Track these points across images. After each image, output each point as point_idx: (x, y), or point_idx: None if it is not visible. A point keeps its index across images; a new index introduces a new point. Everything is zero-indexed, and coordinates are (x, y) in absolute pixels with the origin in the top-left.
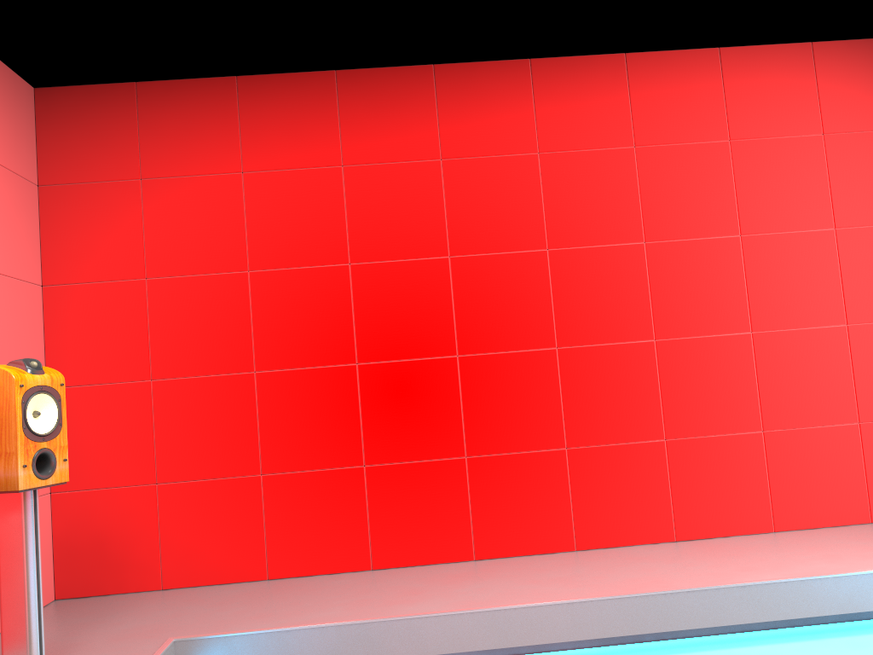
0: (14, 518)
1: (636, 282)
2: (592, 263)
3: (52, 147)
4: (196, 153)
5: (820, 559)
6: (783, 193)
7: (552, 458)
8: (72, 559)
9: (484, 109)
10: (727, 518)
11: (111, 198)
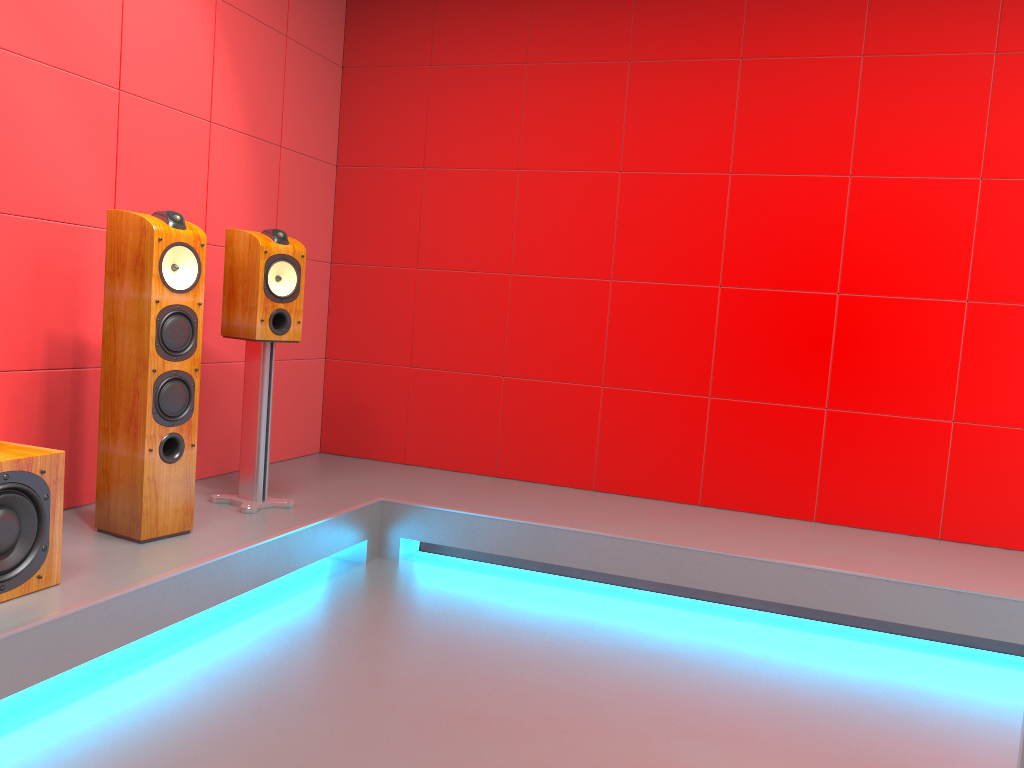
0: (255, 363)
1: (958, 227)
2: (904, 198)
3: (357, 30)
4: (484, 40)
5: None
6: None
7: (806, 416)
8: (336, 420)
9: None
10: (1014, 528)
11: (402, 84)
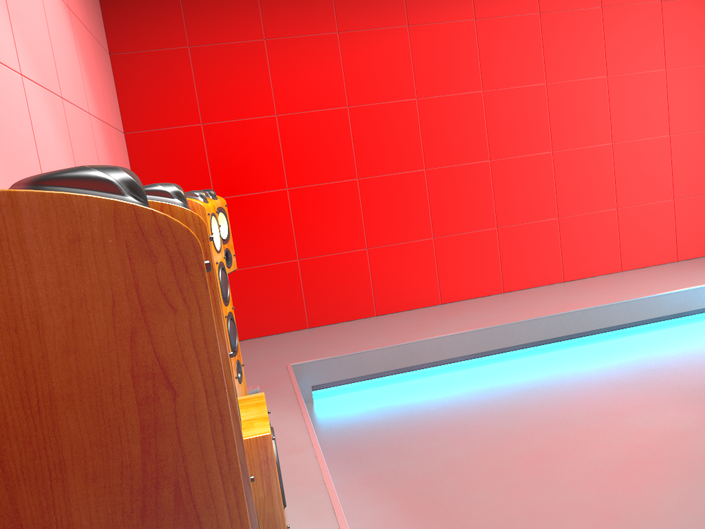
0: None
1: (540, 112)
2: (512, 100)
3: (116, 22)
4: (228, 24)
5: (661, 283)
6: (634, 45)
7: (487, 235)
8: None
9: None
10: (594, 265)
11: (167, 62)
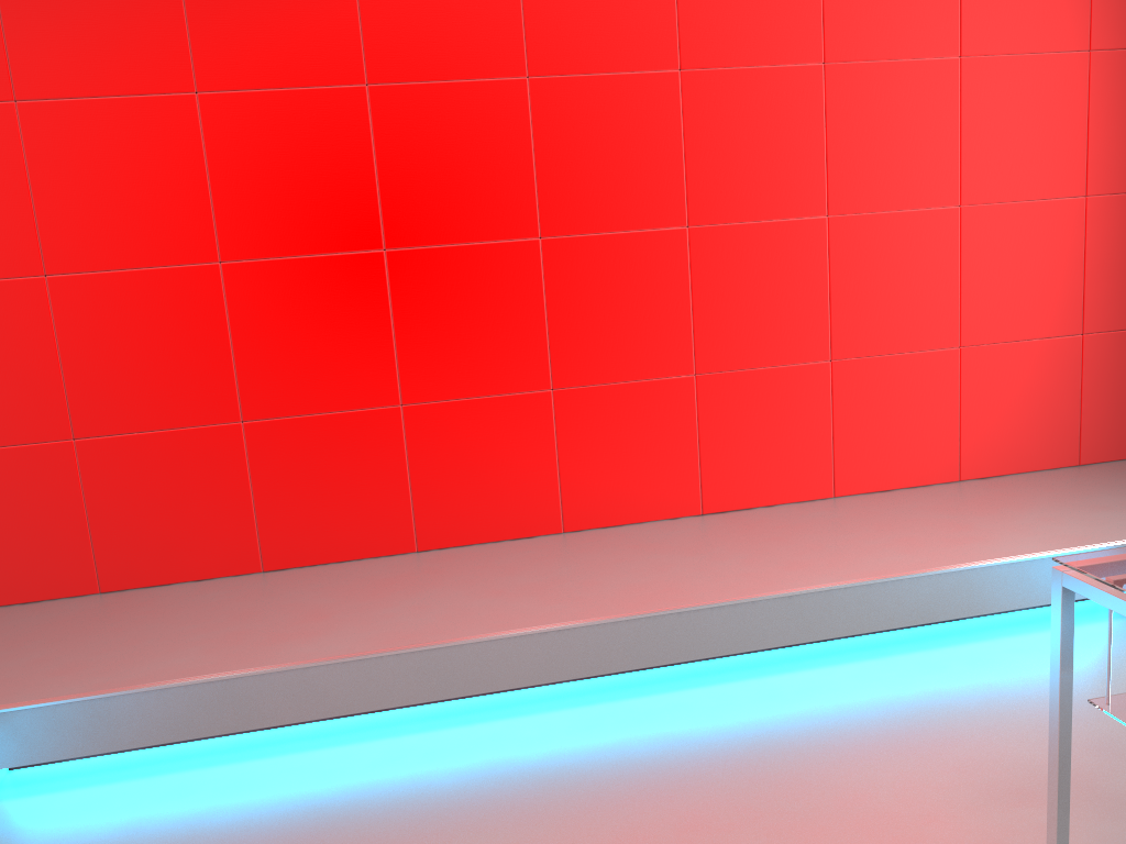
0: None
1: (664, 135)
2: (598, 103)
3: None
4: None
5: (893, 546)
6: None
7: (530, 404)
8: None
9: None
10: (773, 481)
11: None
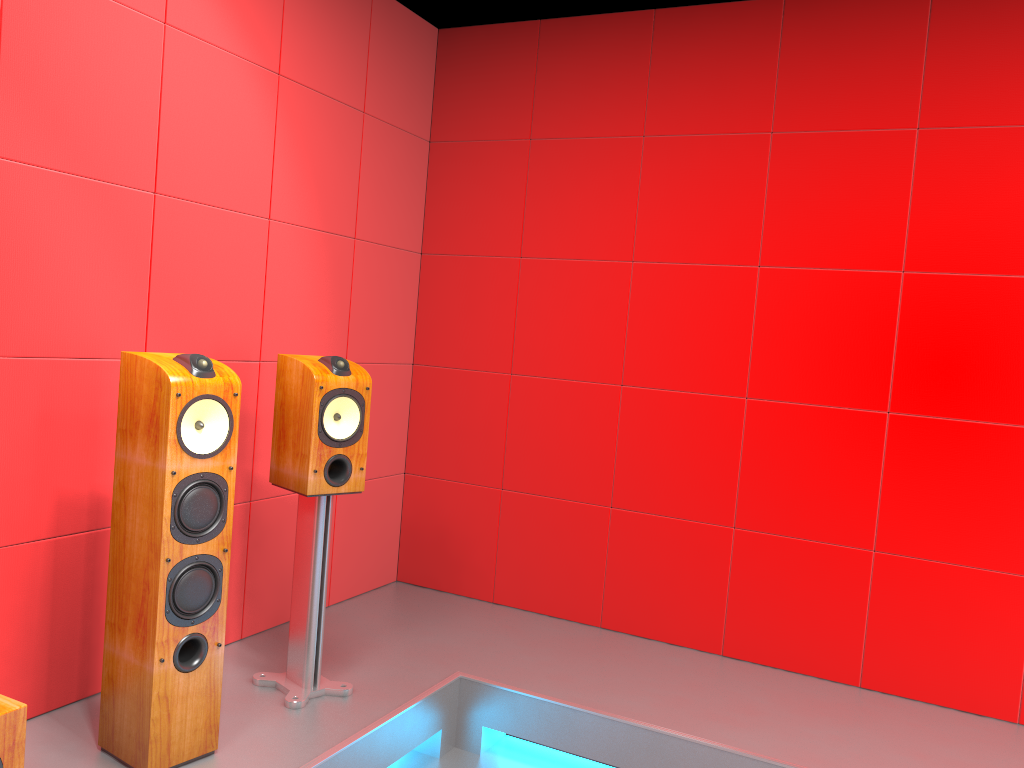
0: (308, 518)
1: None
2: None
3: (447, 99)
4: (594, 109)
5: None
6: None
7: (1006, 585)
8: (415, 545)
9: (1004, 52)
10: None
11: (497, 160)
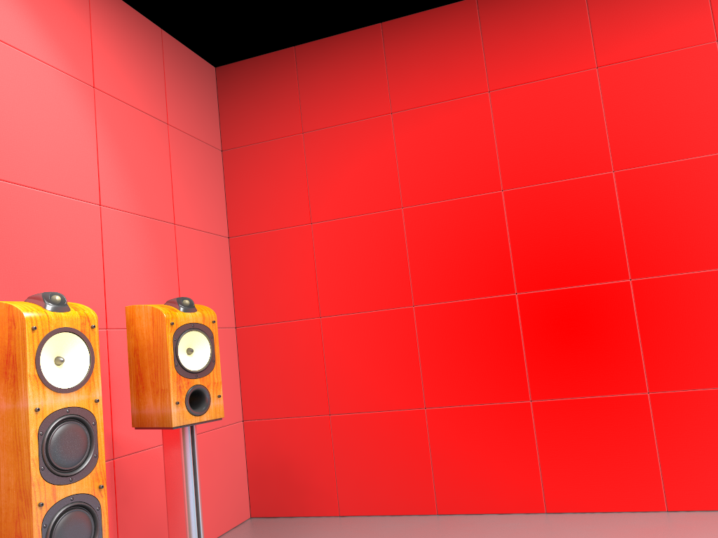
0: (175, 453)
1: None
2: None
3: (231, 116)
4: (348, 101)
5: None
6: None
7: None
8: (262, 482)
9: (644, 4)
10: None
11: (279, 153)
